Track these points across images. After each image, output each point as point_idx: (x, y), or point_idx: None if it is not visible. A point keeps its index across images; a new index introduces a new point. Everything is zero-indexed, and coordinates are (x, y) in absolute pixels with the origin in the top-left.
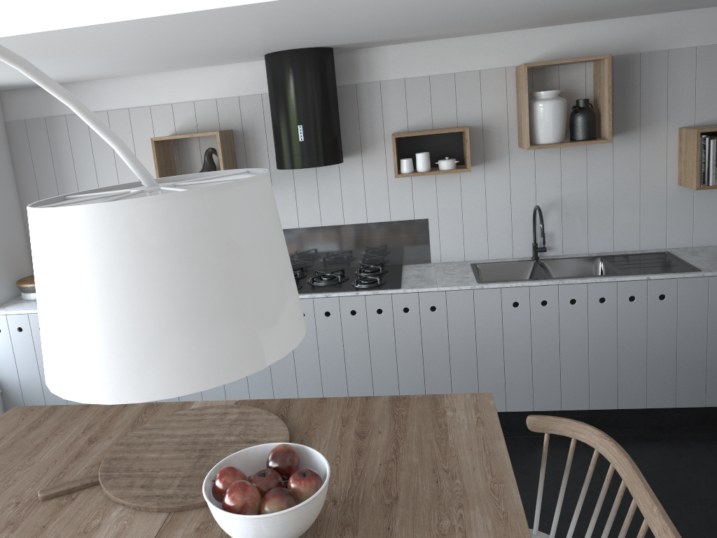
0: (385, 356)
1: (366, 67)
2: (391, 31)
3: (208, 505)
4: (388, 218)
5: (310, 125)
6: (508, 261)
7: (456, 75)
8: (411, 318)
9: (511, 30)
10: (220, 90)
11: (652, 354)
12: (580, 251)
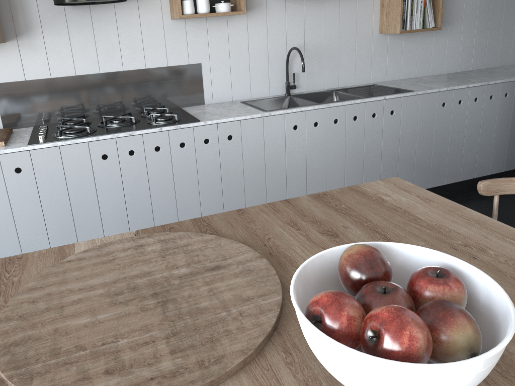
0: (188, 187)
1: None
2: None
3: (354, 364)
4: (166, 63)
5: None
6: (270, 98)
7: None
8: (211, 148)
9: None
10: None
11: (385, 157)
12: (316, 88)
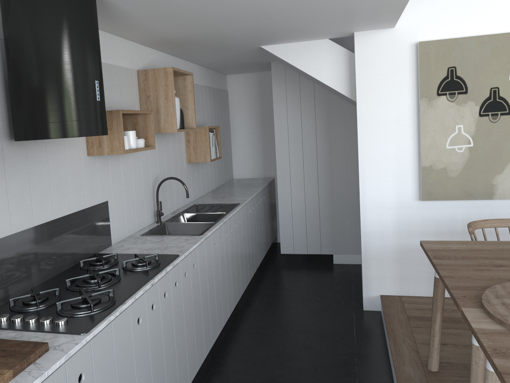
0: (180, 330)
1: None
2: (189, 6)
3: None
4: (85, 204)
5: (102, 83)
6: (155, 227)
7: (114, 67)
8: (188, 281)
9: (135, 41)
10: None
11: (240, 258)
12: (167, 213)
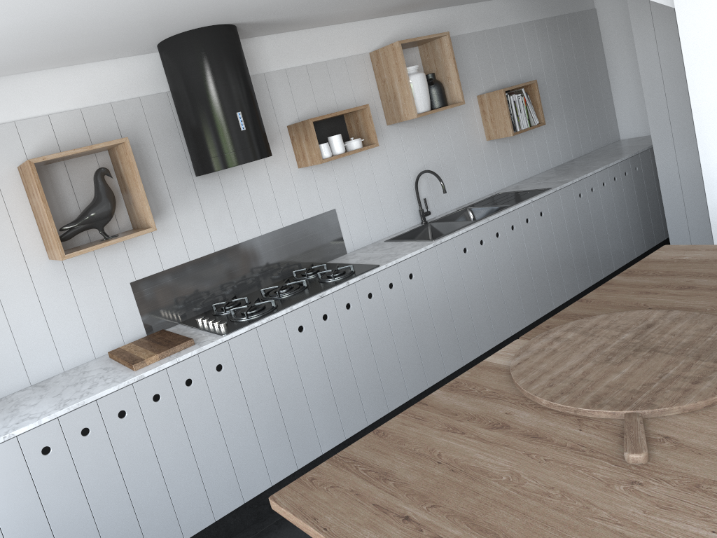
0: (384, 342)
1: (247, 59)
2: None
3: None
4: (301, 216)
5: (248, 111)
6: (411, 230)
7: (328, 63)
8: (397, 292)
9: (360, 20)
10: (84, 97)
11: (547, 262)
12: (446, 210)
